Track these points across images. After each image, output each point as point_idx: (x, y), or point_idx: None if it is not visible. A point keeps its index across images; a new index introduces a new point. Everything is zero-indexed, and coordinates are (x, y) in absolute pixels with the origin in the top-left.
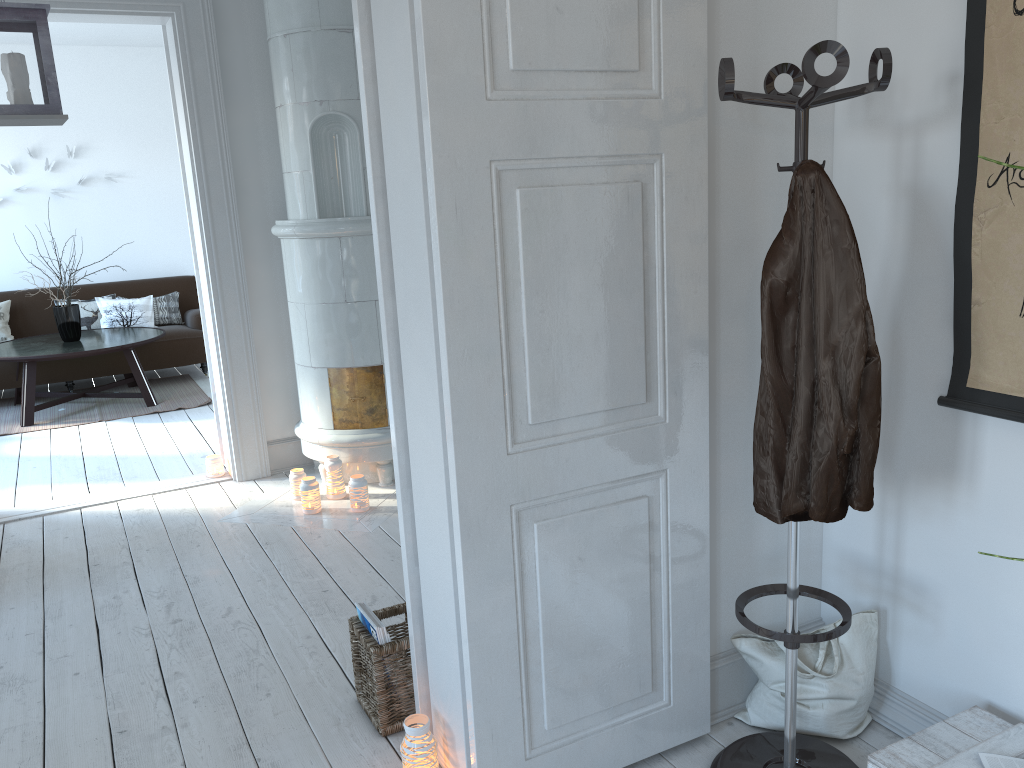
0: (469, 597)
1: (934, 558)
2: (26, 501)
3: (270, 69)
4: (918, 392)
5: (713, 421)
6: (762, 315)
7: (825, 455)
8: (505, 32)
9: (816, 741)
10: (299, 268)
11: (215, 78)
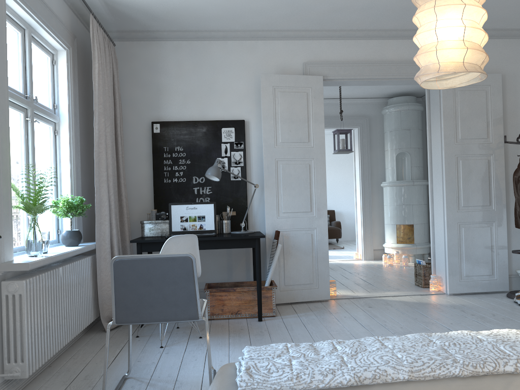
0: (447, 240)
1: None
2: None
3: (382, 140)
4: None
5: (508, 214)
6: (513, 183)
7: None
8: (458, 132)
9: None
10: (389, 195)
11: (368, 143)
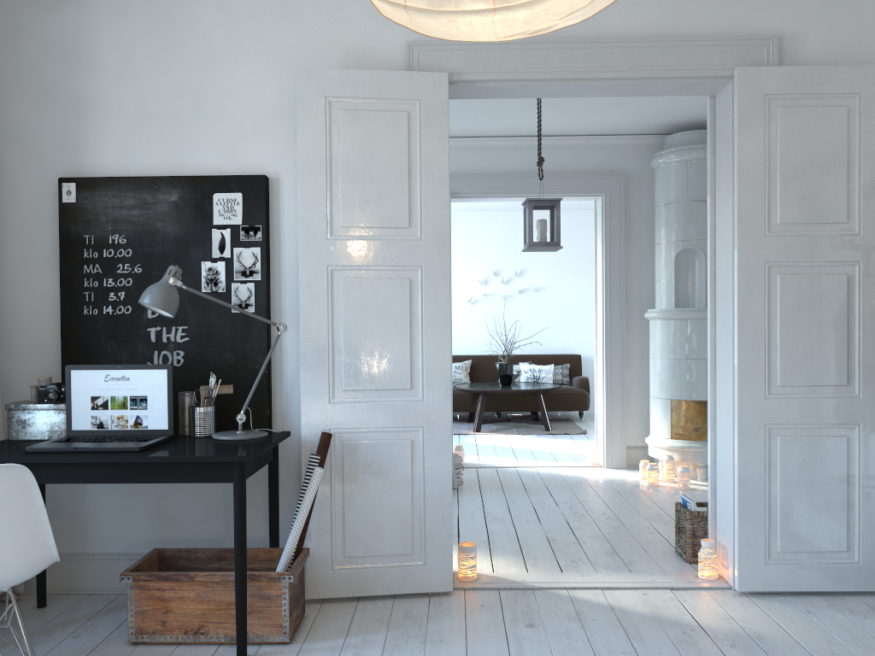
0: (739, 465)
1: None
2: (485, 461)
3: (653, 223)
4: None
5: None
6: None
7: None
8: (776, 208)
9: None
10: (659, 337)
11: (621, 228)
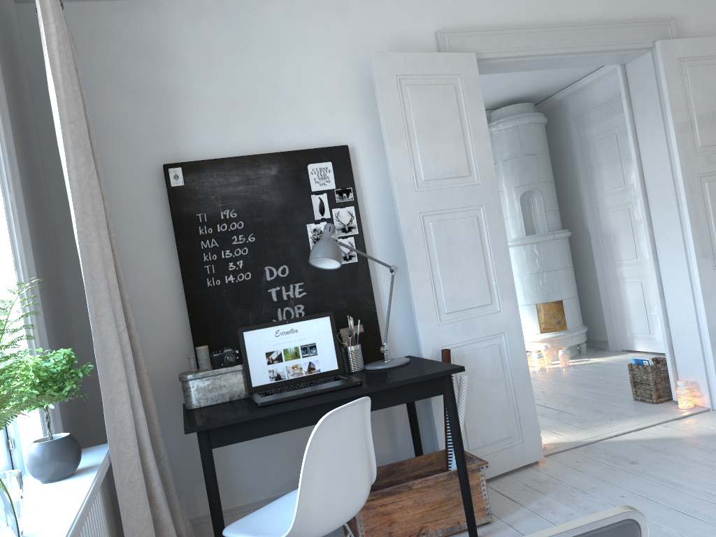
0: (707, 319)
1: None
2: None
3: None
4: None
5: None
6: None
7: None
8: (696, 136)
9: None
10: (517, 259)
11: None
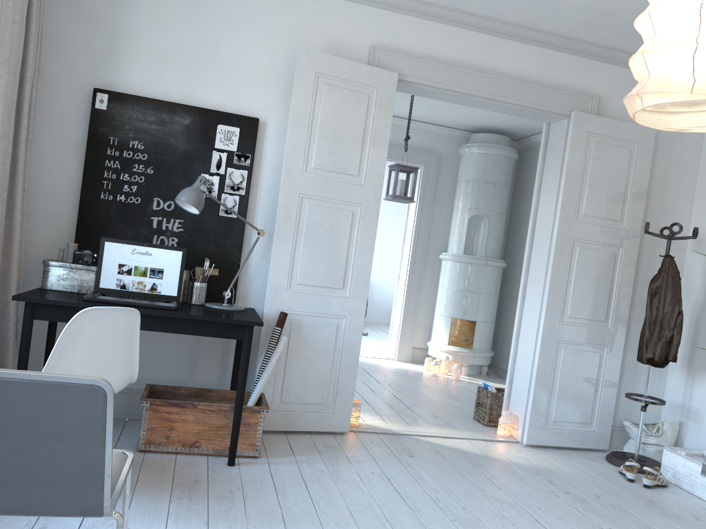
0: (538, 364)
1: (702, 400)
2: None
3: (452, 192)
4: (703, 341)
5: (626, 338)
6: (647, 295)
7: (661, 340)
8: (582, 204)
9: (648, 457)
10: (449, 273)
11: (431, 192)
